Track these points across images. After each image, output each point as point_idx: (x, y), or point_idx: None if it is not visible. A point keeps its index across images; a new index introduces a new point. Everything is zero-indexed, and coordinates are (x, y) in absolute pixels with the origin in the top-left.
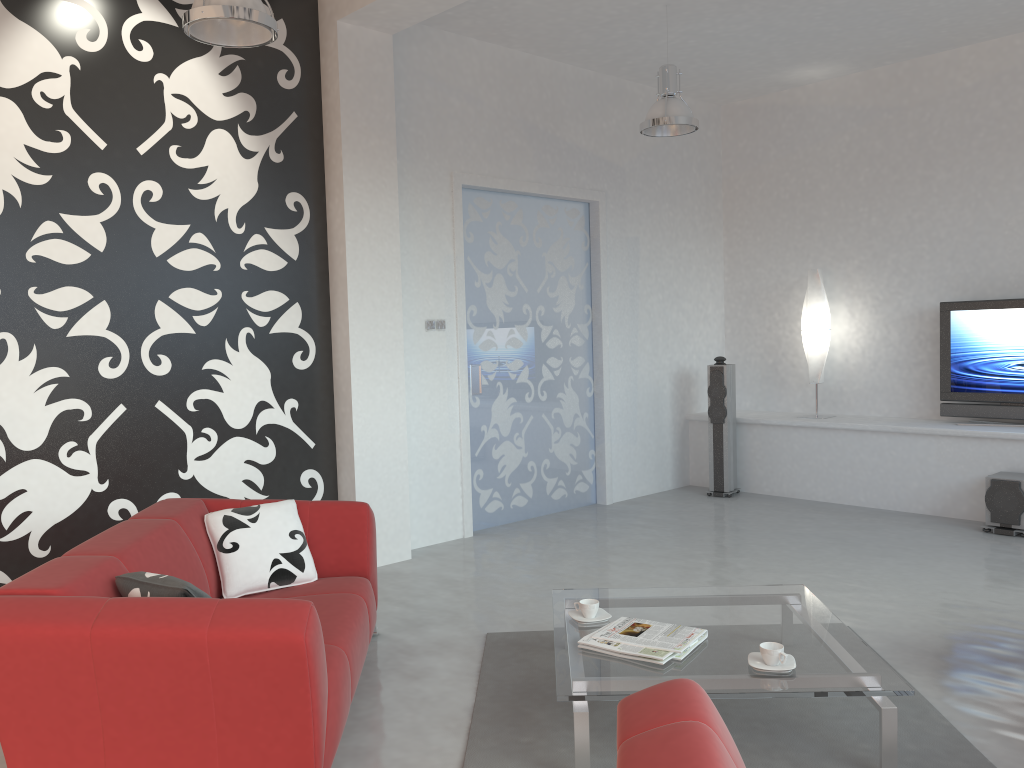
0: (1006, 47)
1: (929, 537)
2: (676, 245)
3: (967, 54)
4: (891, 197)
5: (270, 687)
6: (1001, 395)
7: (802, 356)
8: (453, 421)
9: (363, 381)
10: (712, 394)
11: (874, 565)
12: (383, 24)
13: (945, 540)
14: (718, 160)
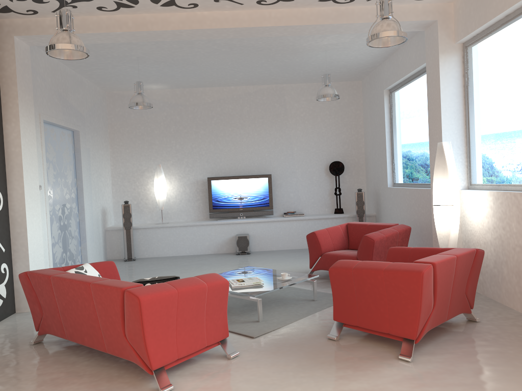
0: (221, 90)
1: (225, 258)
2: (99, 152)
3: (208, 90)
4: (184, 138)
5: (219, 300)
6: (229, 209)
7: (150, 199)
8: (45, 235)
9: (29, 215)
10: (125, 217)
11: (225, 267)
12: (34, 42)
13: (231, 258)
14: (106, 115)
